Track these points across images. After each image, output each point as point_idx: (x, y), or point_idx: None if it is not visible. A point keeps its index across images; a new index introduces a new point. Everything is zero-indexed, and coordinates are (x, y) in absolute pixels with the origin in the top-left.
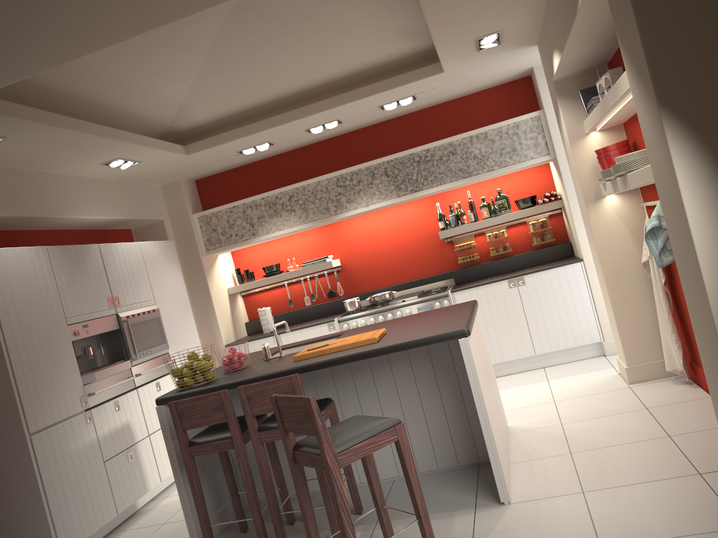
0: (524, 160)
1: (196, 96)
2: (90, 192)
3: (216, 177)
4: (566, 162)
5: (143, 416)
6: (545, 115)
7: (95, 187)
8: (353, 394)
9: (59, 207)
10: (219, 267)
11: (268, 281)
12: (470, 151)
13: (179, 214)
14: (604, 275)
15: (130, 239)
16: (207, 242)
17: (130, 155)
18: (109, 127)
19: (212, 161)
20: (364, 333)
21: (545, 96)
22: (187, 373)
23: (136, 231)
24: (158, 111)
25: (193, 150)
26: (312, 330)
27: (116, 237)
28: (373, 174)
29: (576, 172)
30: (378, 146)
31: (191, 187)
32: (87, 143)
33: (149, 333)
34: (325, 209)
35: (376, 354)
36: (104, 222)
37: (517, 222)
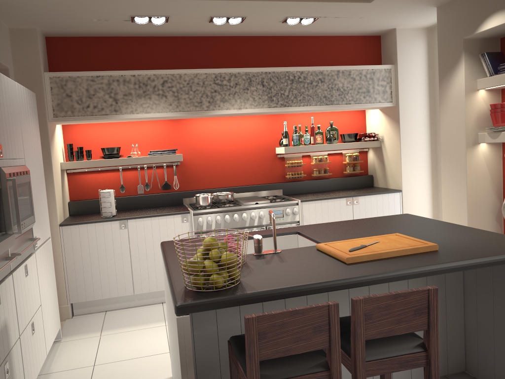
0: (374, 101)
1: None
2: None
3: (73, 40)
4: (404, 111)
5: (16, 311)
6: (395, 70)
7: None
8: (344, 301)
9: None
10: (56, 138)
11: (110, 162)
12: (335, 83)
13: (28, 67)
14: (467, 206)
15: None
16: (56, 107)
17: None
18: None
19: (94, 18)
20: (379, 236)
21: (400, 54)
22: (214, 267)
23: None
24: None
25: None
26: (164, 220)
27: None
28: (250, 81)
29: (462, 119)
30: (250, 57)
31: (43, 42)
32: None
33: (23, 201)
34: (198, 102)
35: (476, 266)
36: None
37: (336, 152)
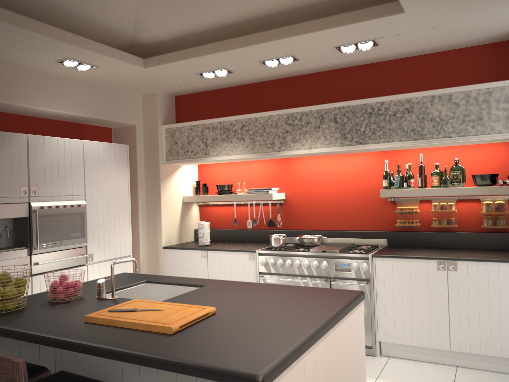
0: (490, 132)
1: (147, 8)
2: (53, 87)
3: (191, 96)
4: None
5: None
6: None
7: (61, 83)
8: None
9: (9, 94)
10: (180, 176)
11: (215, 198)
12: (429, 112)
13: (150, 122)
14: None
15: (108, 136)
16: (168, 152)
17: (79, 57)
18: (37, 21)
19: (177, 79)
20: (191, 305)
21: None
22: None
23: (115, 131)
24: (112, 19)
25: (150, 64)
26: (234, 255)
27: (92, 132)
28: (322, 118)
29: None
30: (337, 92)
31: (169, 101)
32: (14, 34)
33: (66, 226)
34: (271, 143)
35: (140, 362)
36: (70, 117)
37: (470, 198)
